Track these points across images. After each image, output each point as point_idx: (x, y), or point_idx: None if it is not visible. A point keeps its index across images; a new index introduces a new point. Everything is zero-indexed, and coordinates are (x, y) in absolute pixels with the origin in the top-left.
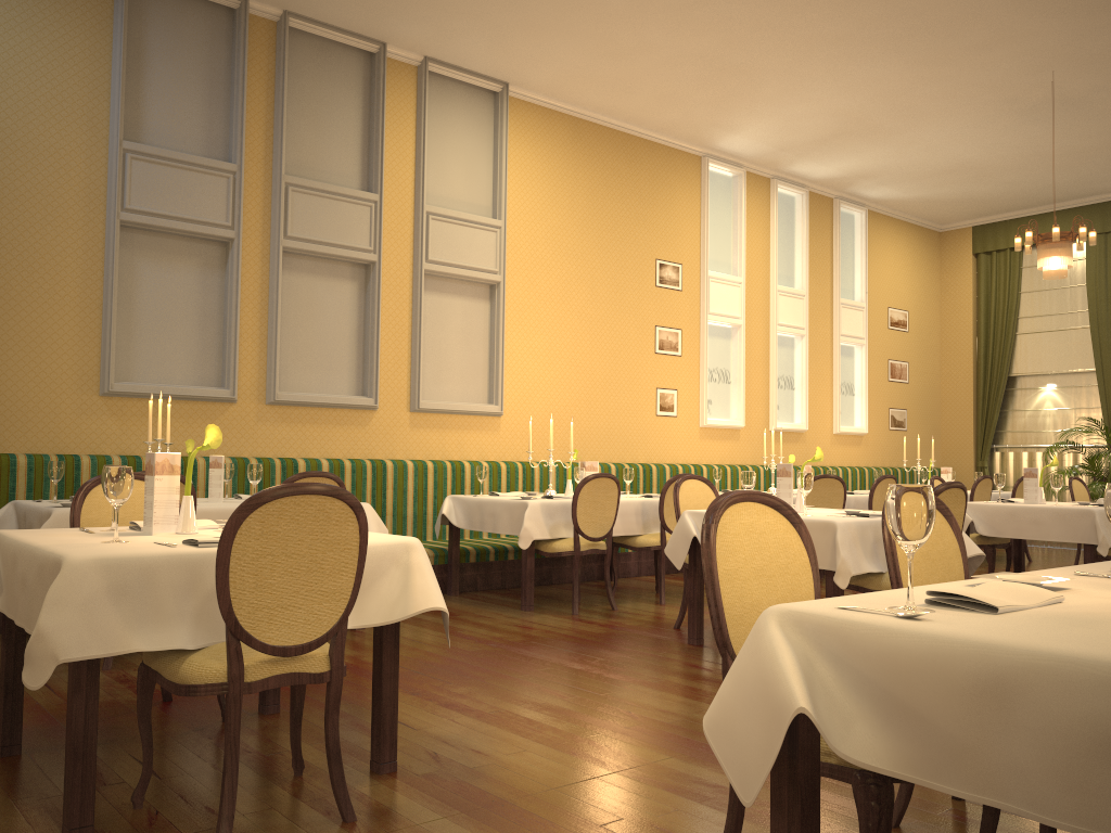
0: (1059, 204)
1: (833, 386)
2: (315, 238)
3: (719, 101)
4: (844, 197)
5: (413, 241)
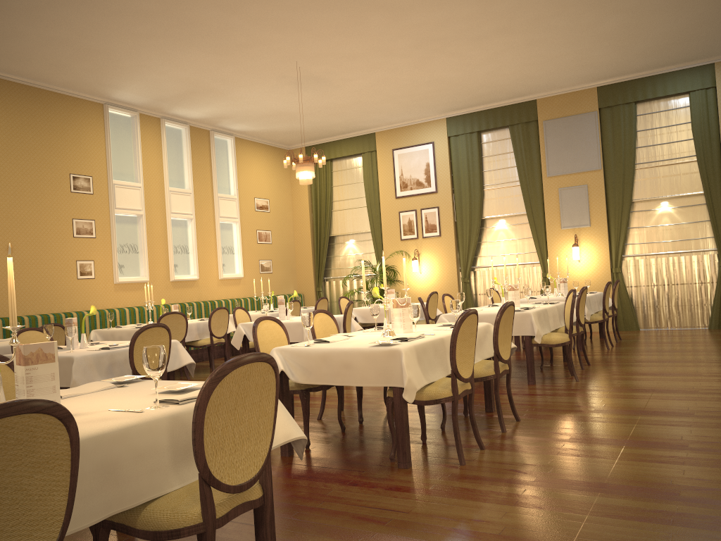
0: (347, 134)
1: (217, 249)
2: None
3: (96, 69)
4: (217, 130)
5: None
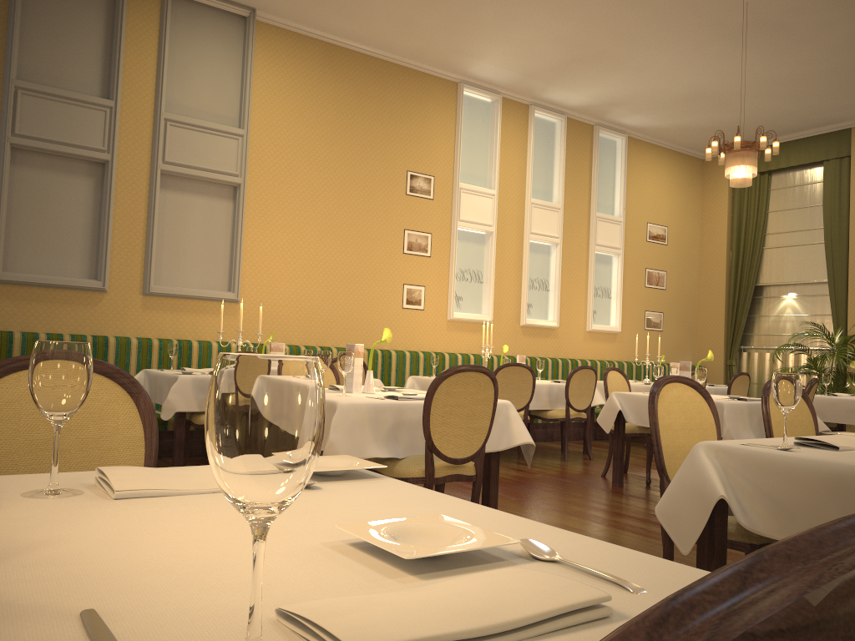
0: (801, 132)
1: (588, 289)
2: (44, 136)
3: (450, 26)
4: (604, 125)
5: (152, 144)
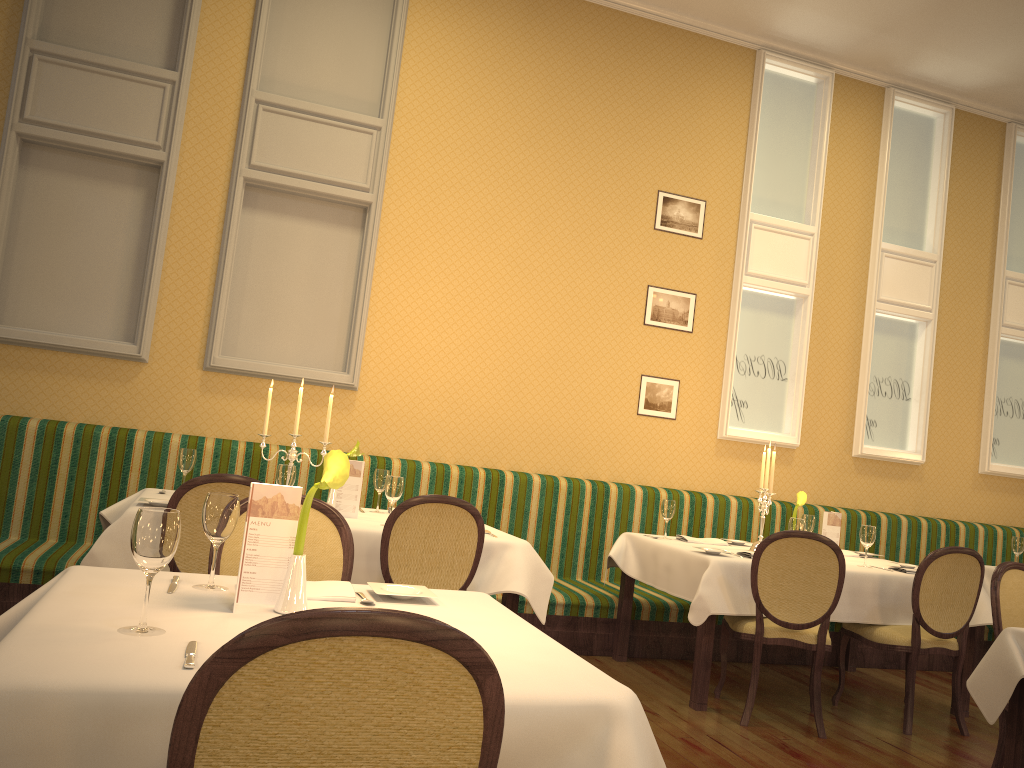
0: None
1: (984, 402)
2: (67, 123)
3: None
4: None
5: (236, 139)
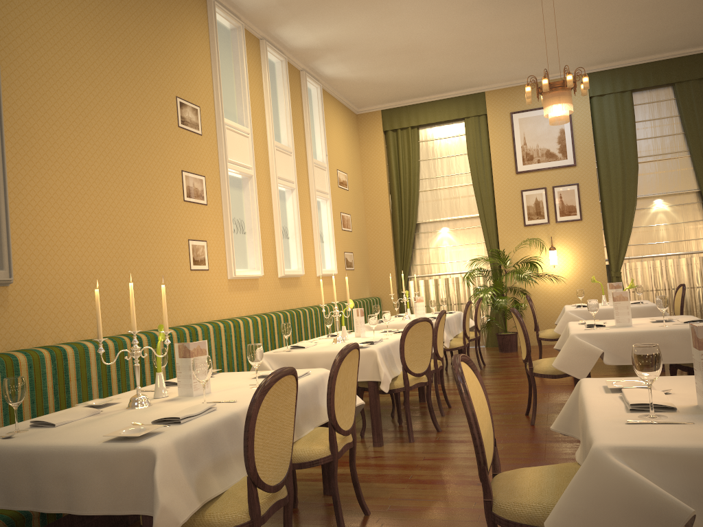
0: (445, 94)
1: (314, 235)
2: None
3: None
4: (307, 72)
5: None
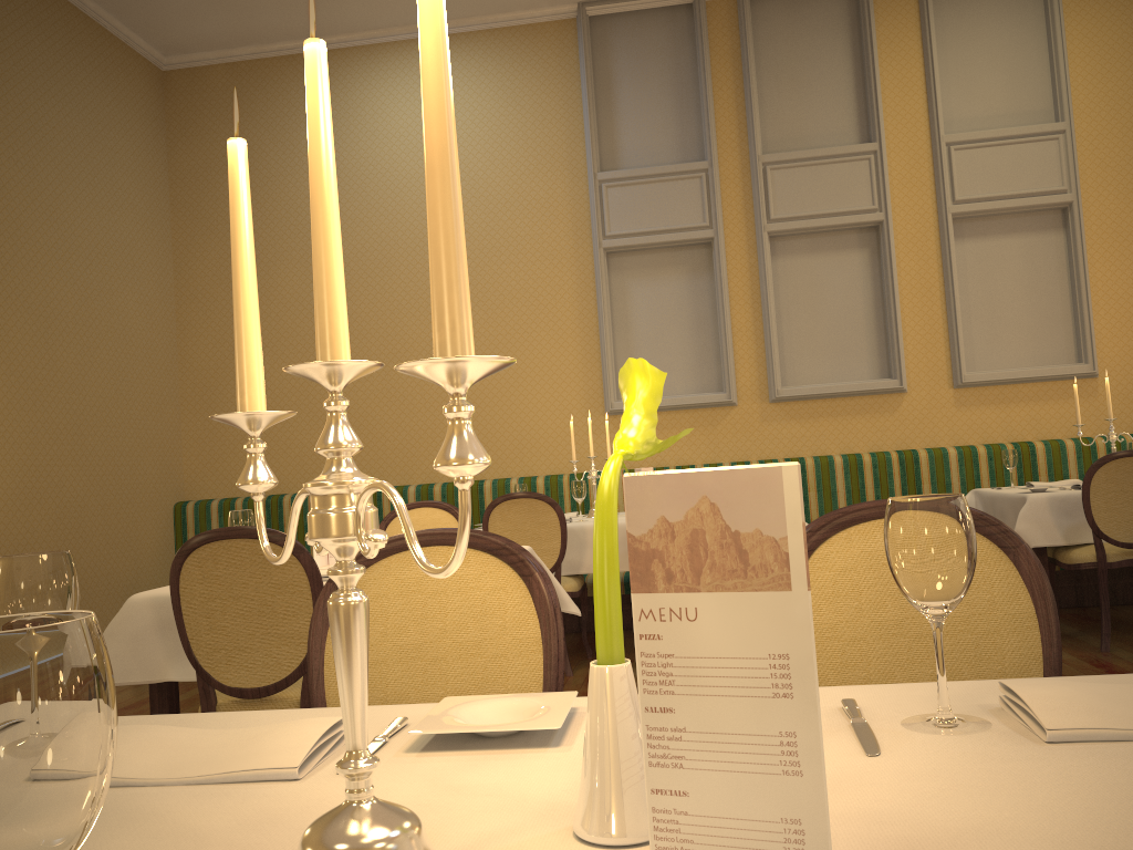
0: None
1: None
2: (802, 213)
3: None
4: None
5: (934, 183)
